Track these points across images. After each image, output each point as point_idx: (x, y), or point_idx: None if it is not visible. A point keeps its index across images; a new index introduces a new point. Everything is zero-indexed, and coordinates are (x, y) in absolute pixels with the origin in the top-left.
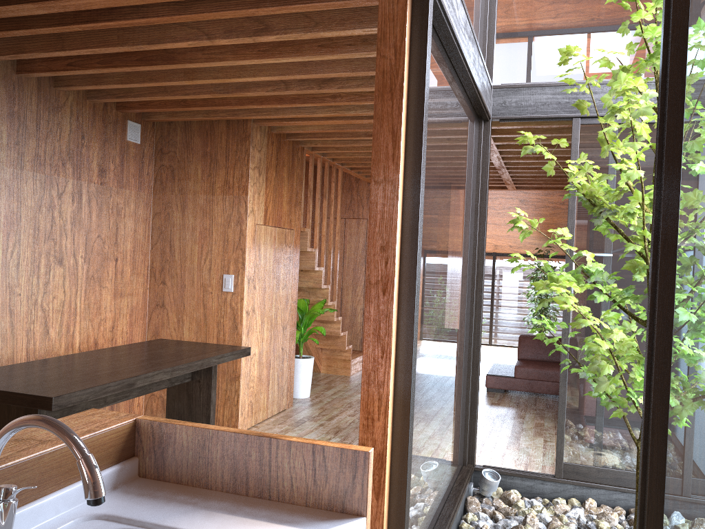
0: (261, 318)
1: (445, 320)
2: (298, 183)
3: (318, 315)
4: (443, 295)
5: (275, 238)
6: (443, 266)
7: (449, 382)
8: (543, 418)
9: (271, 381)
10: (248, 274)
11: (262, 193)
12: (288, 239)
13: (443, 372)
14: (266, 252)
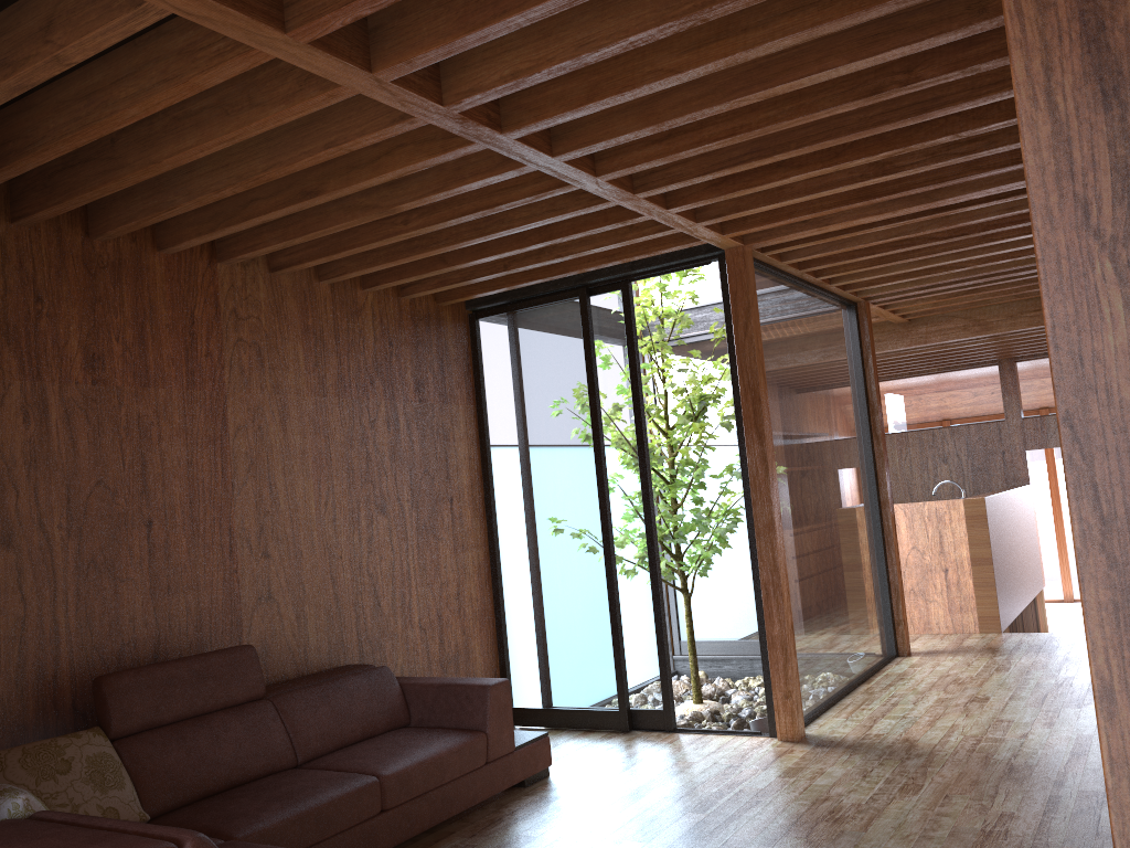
0: None
1: (827, 502)
2: None
3: None
4: (829, 478)
5: None
6: (828, 454)
7: (822, 569)
8: (504, 844)
9: None
10: None
11: None
12: None
13: (832, 549)
14: None
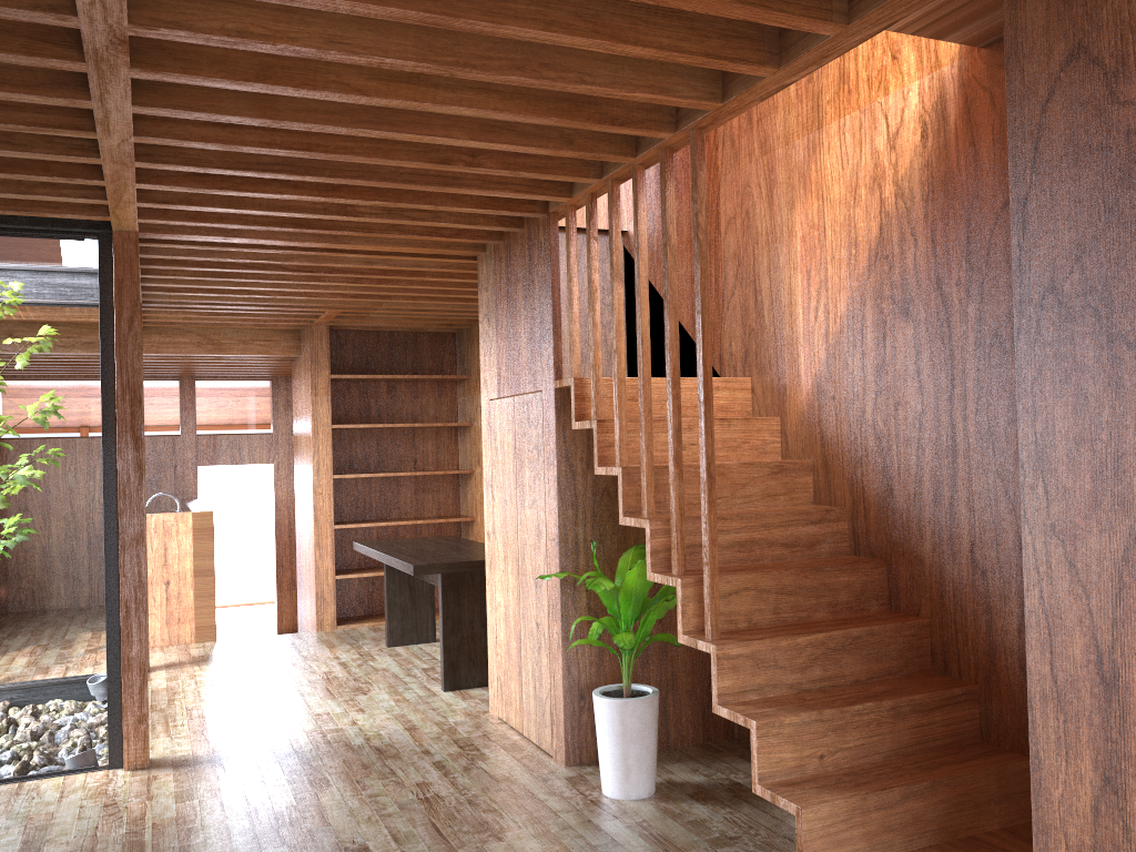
0: (504, 550)
1: None
2: (543, 294)
3: (596, 591)
4: None
5: (513, 416)
6: None
7: None
8: None
9: (523, 672)
10: (486, 477)
11: (494, 350)
12: (532, 412)
13: None
14: (503, 441)
